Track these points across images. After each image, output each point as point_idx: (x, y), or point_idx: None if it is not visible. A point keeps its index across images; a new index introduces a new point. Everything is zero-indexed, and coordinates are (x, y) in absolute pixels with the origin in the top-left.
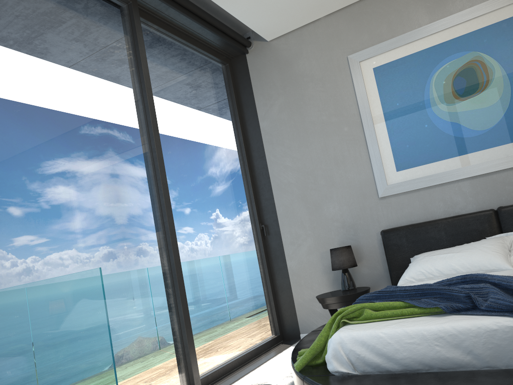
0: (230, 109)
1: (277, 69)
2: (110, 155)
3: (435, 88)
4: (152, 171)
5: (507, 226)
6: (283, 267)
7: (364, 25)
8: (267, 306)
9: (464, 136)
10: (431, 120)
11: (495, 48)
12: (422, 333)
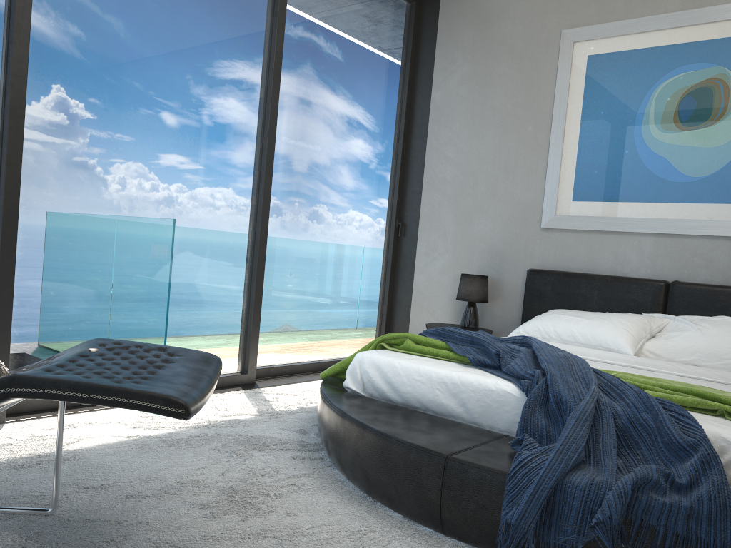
0: (399, 65)
1: (473, 25)
2: (211, 97)
3: (655, 104)
4: (259, 126)
5: (673, 307)
6: (409, 280)
7: None
8: (377, 319)
9: (667, 178)
10: (635, 145)
11: None
12: (431, 374)
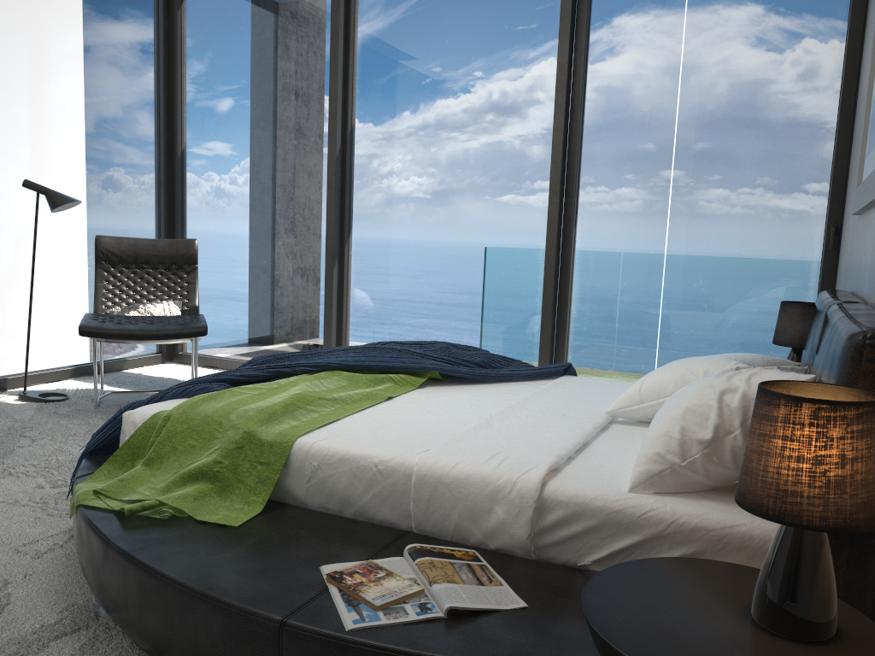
0: None
1: None
2: (490, 133)
3: None
4: (547, 146)
5: None
6: None
7: None
8: None
9: None
10: None
11: None
12: None
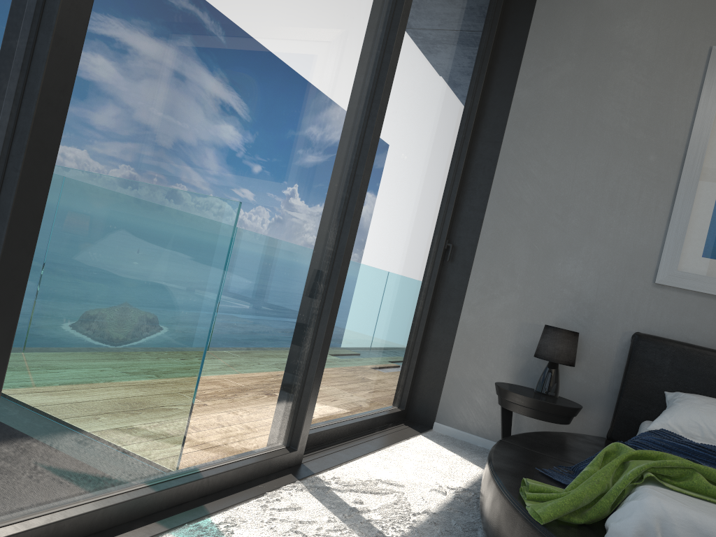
0: (482, 46)
1: (585, 17)
2: (335, 20)
3: None
4: (372, 83)
5: None
6: (453, 319)
7: None
8: (406, 363)
9: None
10: None
11: None
12: None
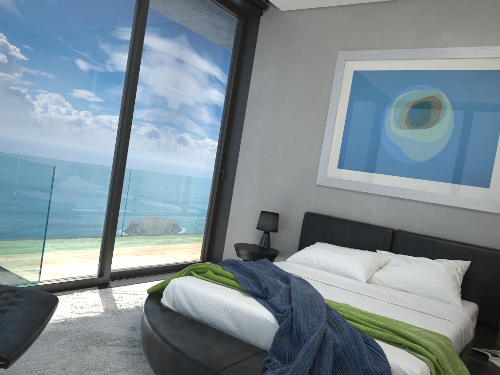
0: (229, 62)
1: (280, 40)
2: (85, 82)
3: (394, 109)
4: (122, 103)
5: (396, 247)
6: (227, 211)
7: (362, 28)
8: (203, 236)
9: (398, 160)
10: (379, 135)
11: (455, 93)
12: (219, 301)
